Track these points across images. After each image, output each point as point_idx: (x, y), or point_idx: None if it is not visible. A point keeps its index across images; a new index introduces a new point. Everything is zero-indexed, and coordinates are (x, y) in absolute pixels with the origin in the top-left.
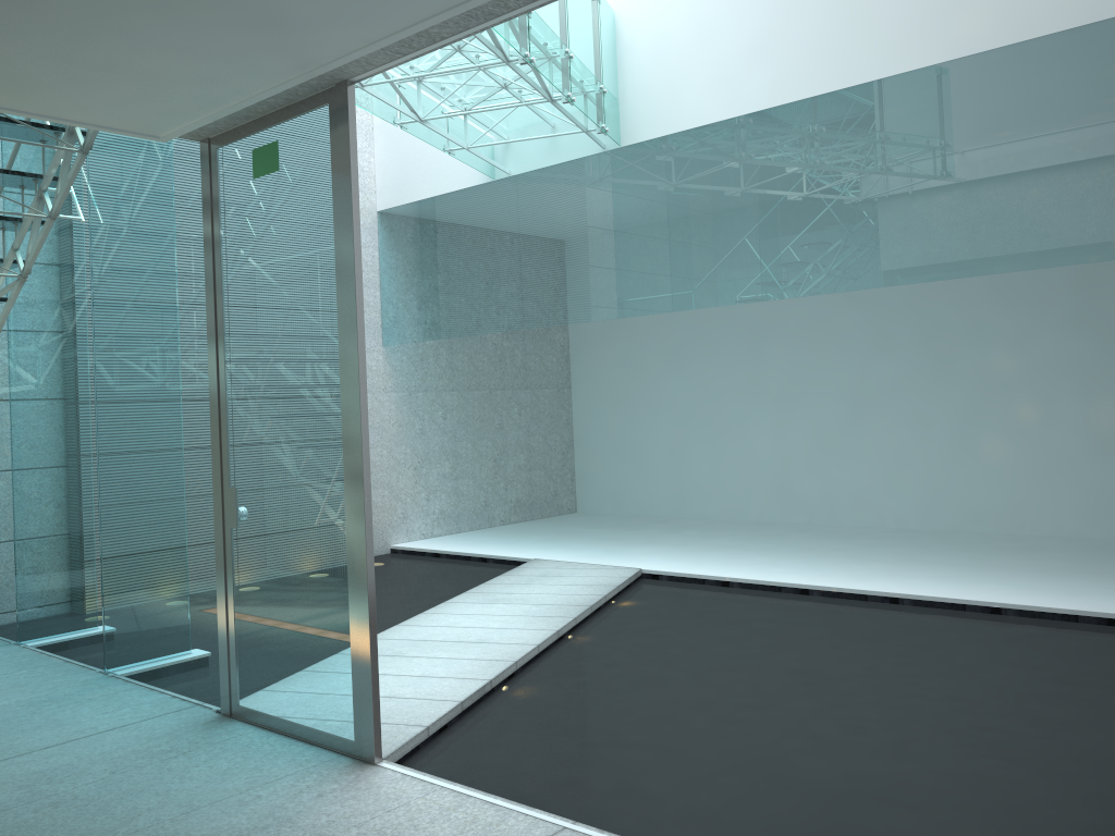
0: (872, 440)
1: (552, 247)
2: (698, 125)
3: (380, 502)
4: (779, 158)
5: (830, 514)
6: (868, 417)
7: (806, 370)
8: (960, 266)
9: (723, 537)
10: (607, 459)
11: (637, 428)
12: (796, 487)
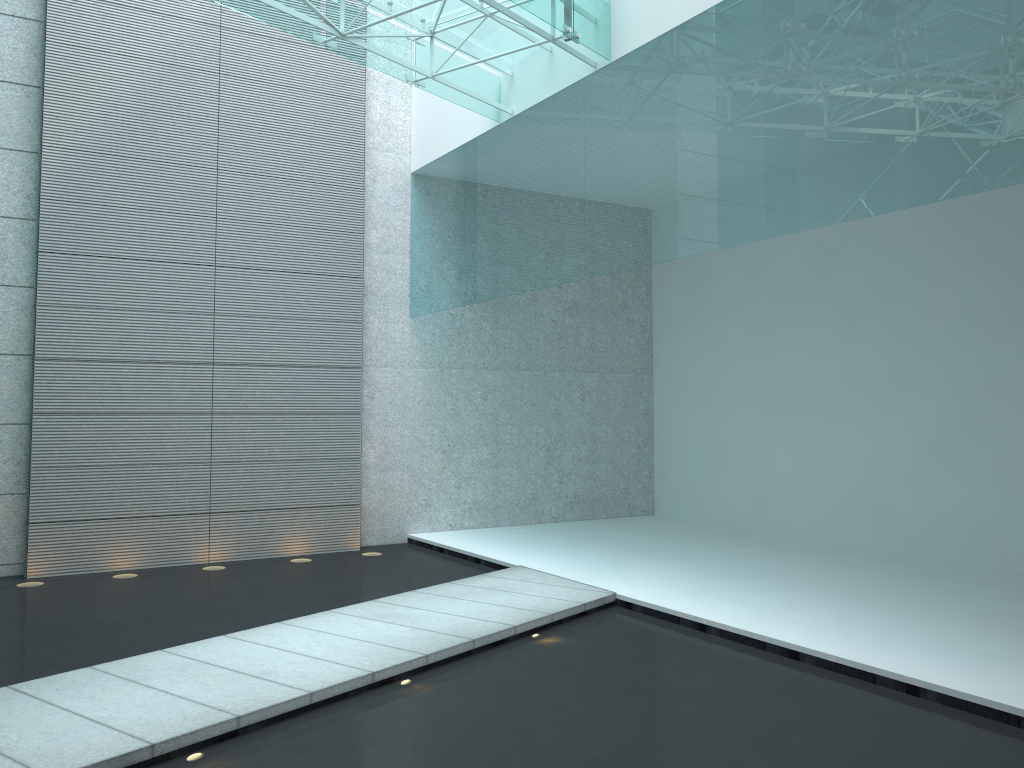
0: (995, 449)
1: (546, 194)
2: (689, 18)
3: (398, 486)
4: (777, 42)
5: (937, 544)
6: (990, 418)
7: (910, 355)
8: (1022, 163)
9: (777, 560)
10: (685, 457)
11: (717, 422)
12: (895, 504)
